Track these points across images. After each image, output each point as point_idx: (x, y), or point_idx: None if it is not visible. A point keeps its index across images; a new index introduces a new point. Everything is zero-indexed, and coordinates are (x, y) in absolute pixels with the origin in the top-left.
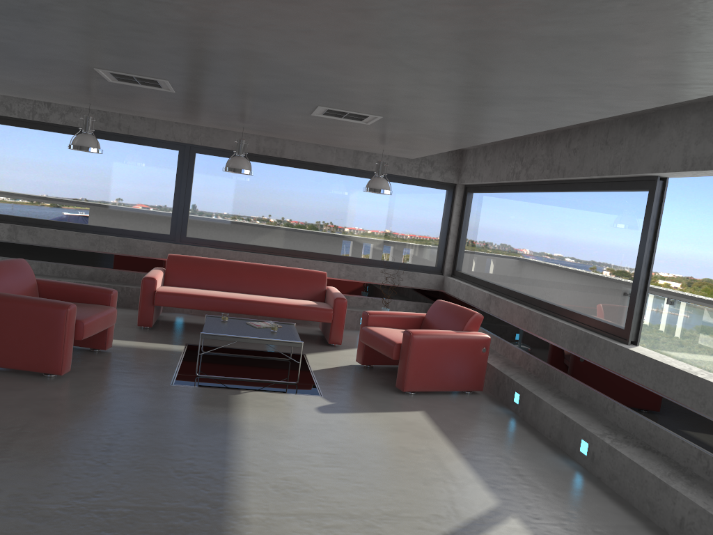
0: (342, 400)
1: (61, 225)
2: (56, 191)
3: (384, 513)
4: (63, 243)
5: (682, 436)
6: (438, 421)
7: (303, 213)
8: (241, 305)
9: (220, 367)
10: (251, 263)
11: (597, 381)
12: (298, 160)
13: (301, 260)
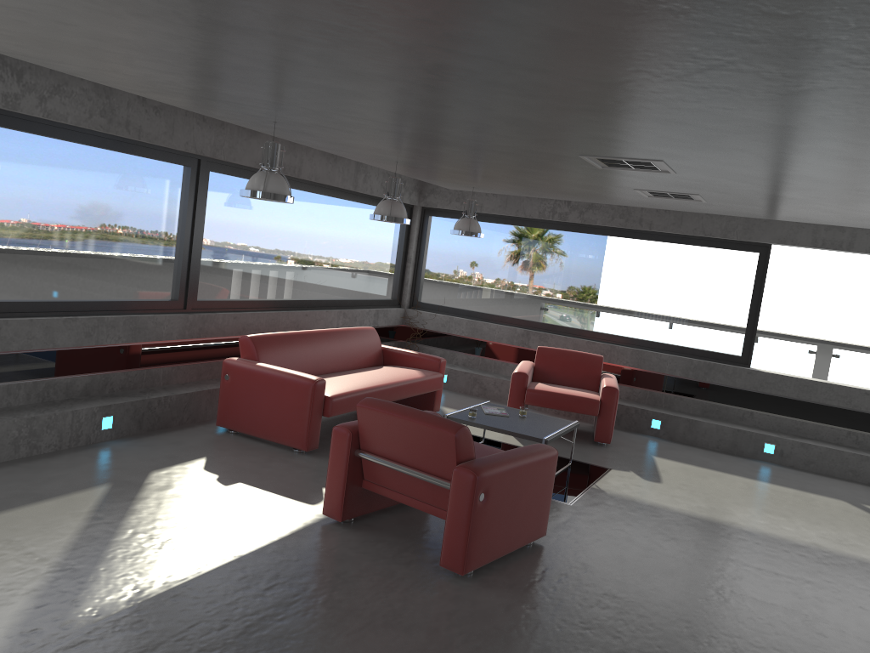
0: (625, 467)
1: (30, 308)
2: (14, 244)
3: None
4: (44, 341)
5: (831, 424)
6: (678, 460)
7: (305, 250)
8: (393, 391)
9: None
10: (322, 331)
11: (726, 398)
12: (307, 181)
13: (309, 312)
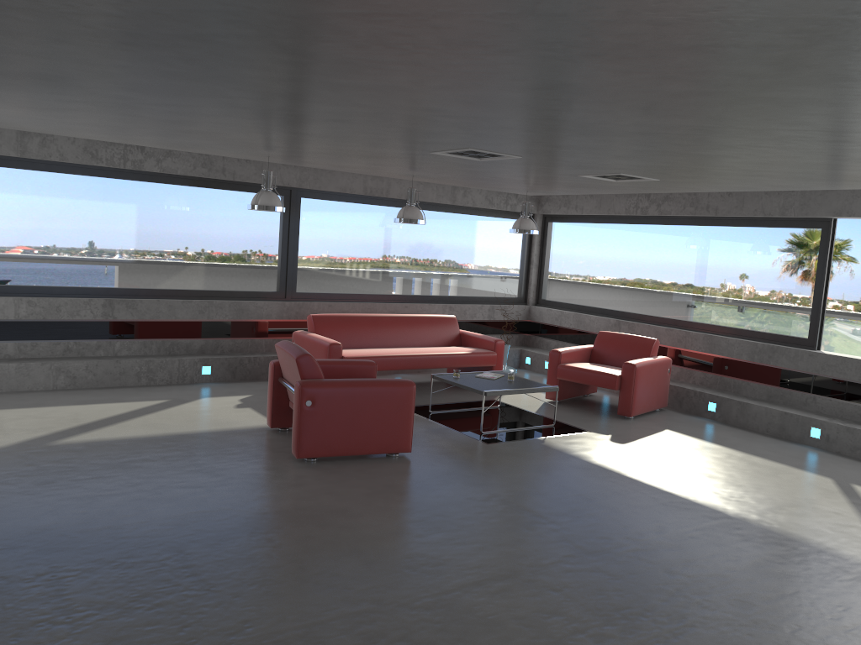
0: (610, 432)
1: (161, 293)
2: (149, 252)
3: (800, 498)
4: (168, 314)
5: None
6: (690, 434)
7: (405, 255)
8: (423, 360)
9: (475, 422)
10: (389, 315)
11: (790, 382)
12: (400, 199)
13: (409, 305)
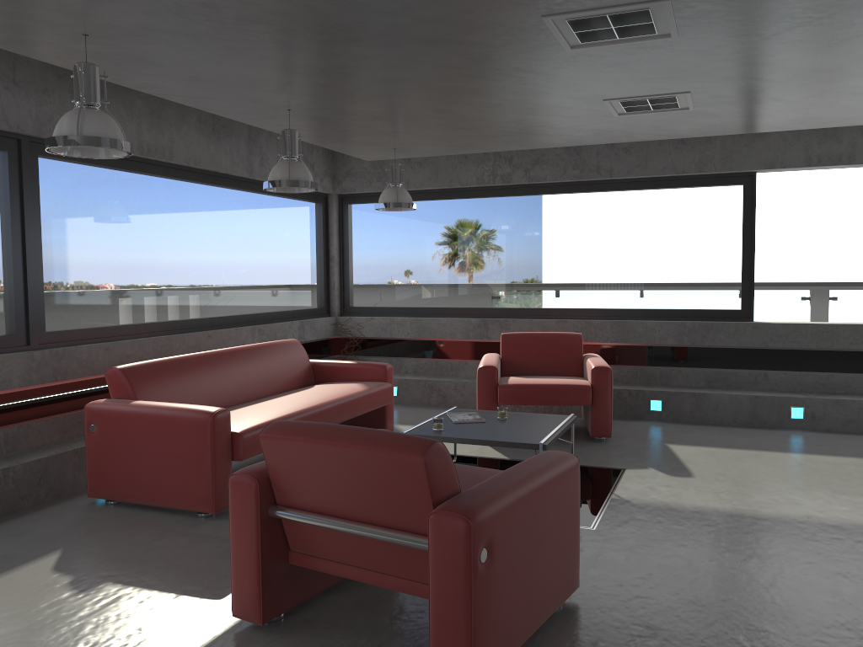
0: (640, 464)
1: None
2: None
3: None
4: None
5: (862, 373)
6: (697, 444)
7: (196, 255)
8: (328, 413)
9: None
10: (226, 350)
11: (733, 361)
12: (185, 166)
13: (213, 332)
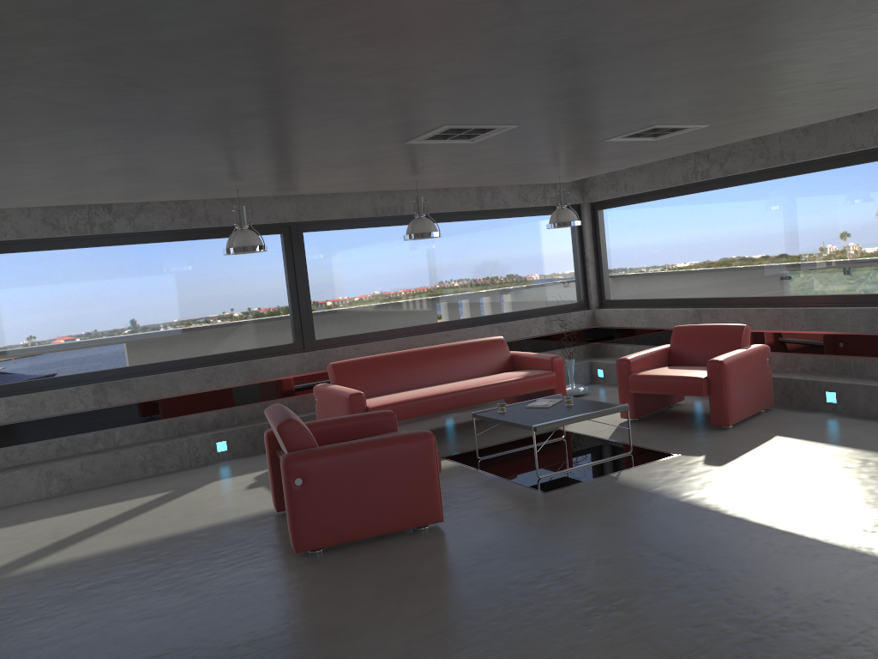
0: (703, 452)
1: (159, 367)
2: (139, 324)
3: None
4: (171, 390)
5: None
6: (808, 439)
7: (436, 276)
8: (465, 395)
9: (532, 464)
10: (423, 348)
11: None
12: None
13: (450, 332)
